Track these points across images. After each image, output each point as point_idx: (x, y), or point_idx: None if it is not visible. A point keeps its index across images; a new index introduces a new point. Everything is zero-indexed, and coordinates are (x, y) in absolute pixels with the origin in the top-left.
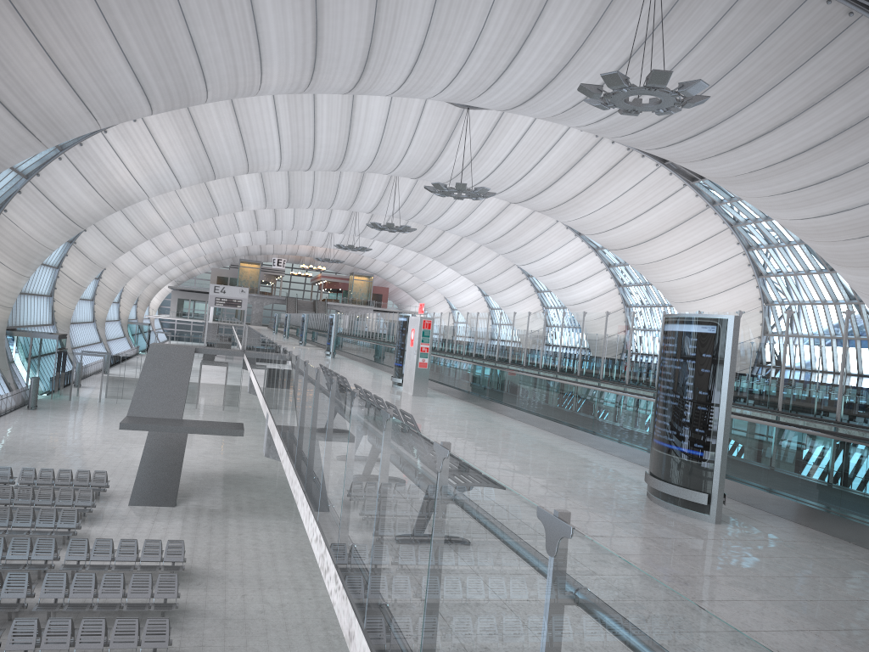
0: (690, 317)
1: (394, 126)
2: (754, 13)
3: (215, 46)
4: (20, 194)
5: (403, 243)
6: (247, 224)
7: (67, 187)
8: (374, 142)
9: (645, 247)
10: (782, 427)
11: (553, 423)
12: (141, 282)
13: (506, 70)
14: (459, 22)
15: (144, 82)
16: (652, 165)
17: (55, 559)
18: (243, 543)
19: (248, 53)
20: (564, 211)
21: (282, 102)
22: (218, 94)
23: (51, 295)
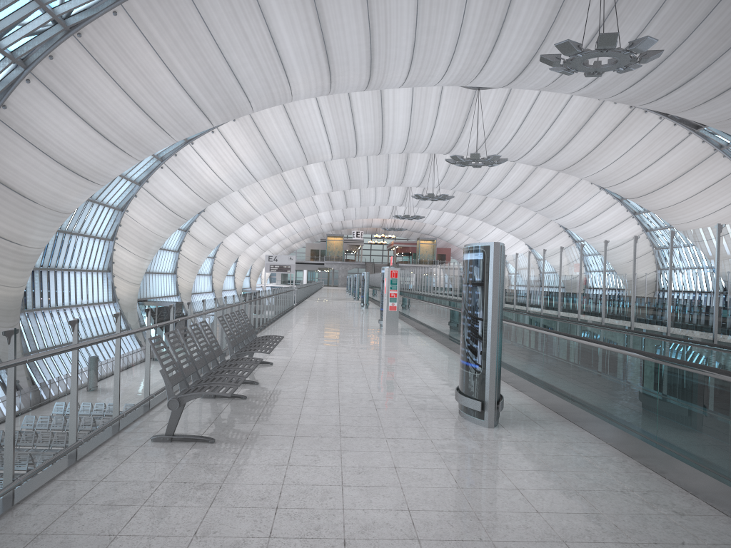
0: (469, 247)
1: (418, 112)
2: None
3: (246, 66)
4: (136, 198)
5: (453, 209)
6: (323, 205)
7: (169, 188)
8: (404, 127)
9: (660, 193)
10: (576, 341)
11: None
12: (249, 258)
13: (492, 53)
14: (441, 18)
15: (198, 102)
16: (655, 118)
17: None
18: None
19: (274, 68)
20: (580, 169)
21: (324, 103)
22: (260, 104)
23: (175, 273)
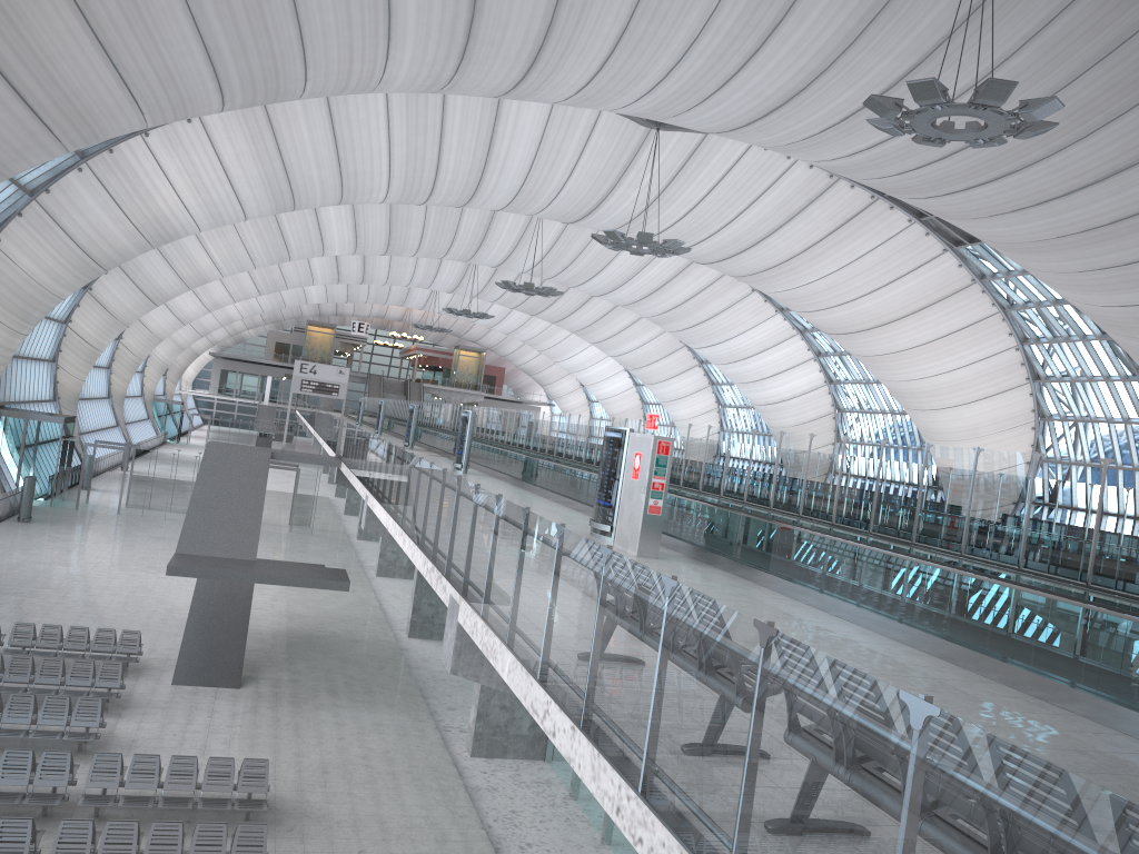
0: None
1: (550, 149)
2: (1108, 8)
3: (326, 13)
4: (21, 218)
5: (534, 310)
6: (325, 274)
7: (88, 210)
8: (521, 169)
9: (880, 333)
10: None
11: (920, 633)
12: (174, 345)
13: (736, 74)
14: None
15: (218, 62)
16: (902, 220)
17: (69, 784)
18: (347, 755)
19: (372, 26)
20: (772, 279)
21: (398, 106)
22: (320, 87)
23: (54, 360)
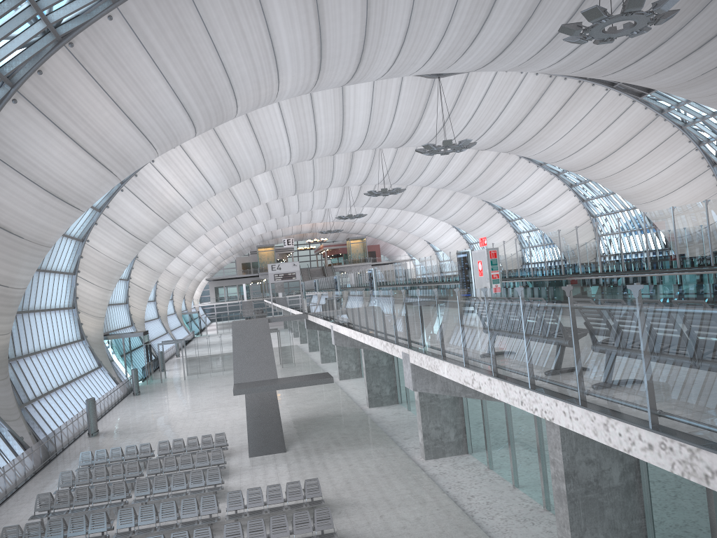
0: None
1: (378, 106)
2: None
3: (241, 67)
4: (97, 225)
5: (389, 204)
6: (262, 215)
7: (130, 212)
8: (364, 123)
9: (606, 162)
10: None
11: None
12: (186, 279)
13: (478, 34)
14: (436, 0)
15: (190, 110)
16: (602, 90)
17: (218, 512)
18: (356, 472)
19: (267, 67)
20: (530, 147)
21: (286, 106)
22: (245, 108)
23: (126, 303)
